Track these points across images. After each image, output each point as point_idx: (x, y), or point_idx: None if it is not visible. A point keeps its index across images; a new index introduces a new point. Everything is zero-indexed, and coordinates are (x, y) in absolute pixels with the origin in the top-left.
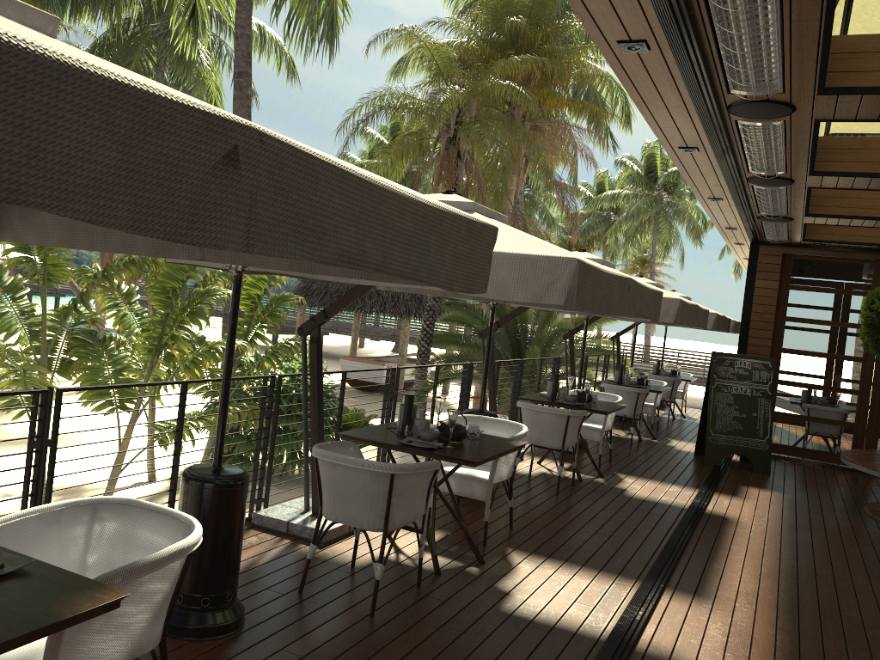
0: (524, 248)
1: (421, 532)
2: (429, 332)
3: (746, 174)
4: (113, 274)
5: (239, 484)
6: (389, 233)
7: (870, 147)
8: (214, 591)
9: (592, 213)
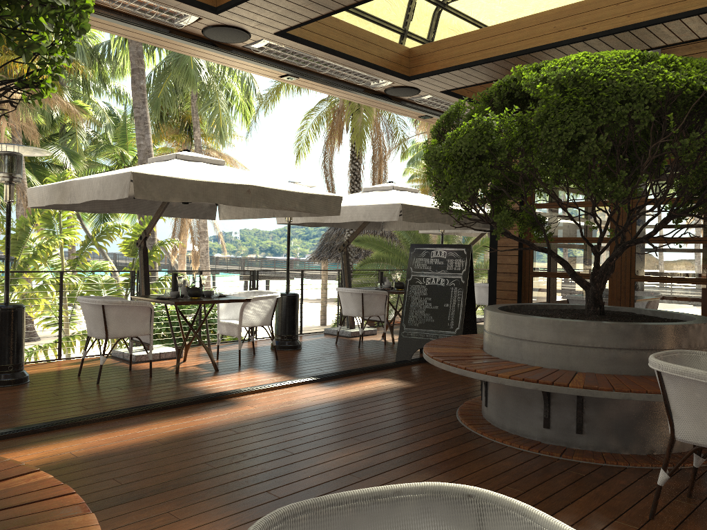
0: None
1: None
2: None
3: (186, 30)
4: None
5: None
6: None
7: None
8: None
9: None
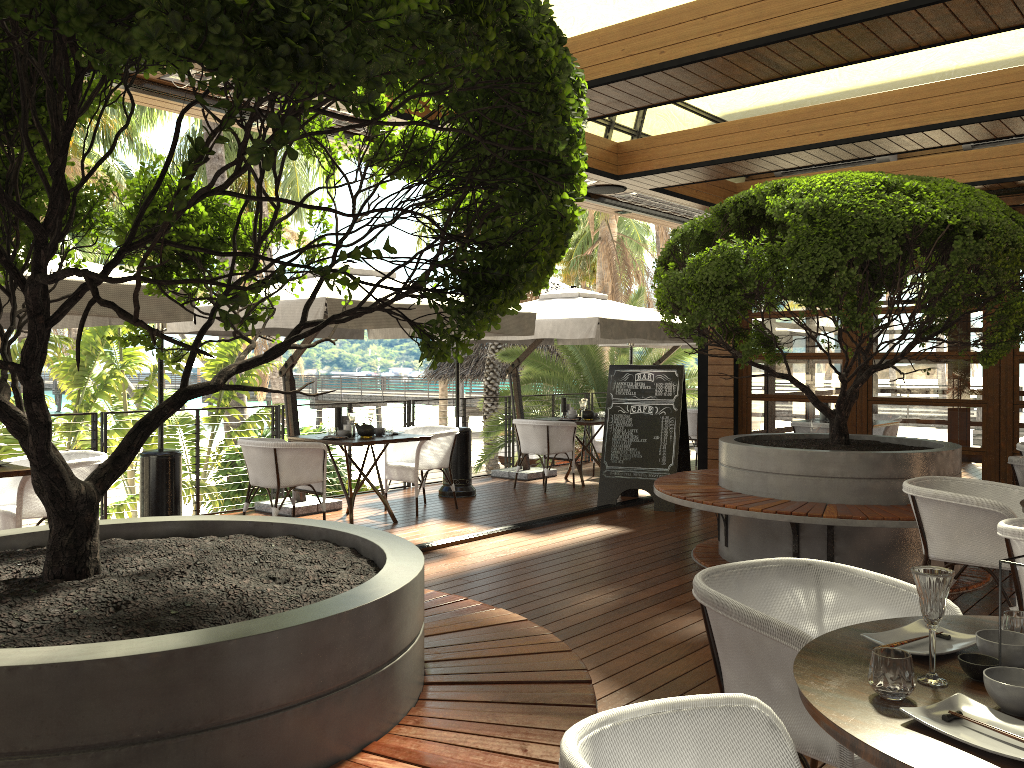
0: None
1: None
2: (491, 389)
3: None
4: None
5: None
6: None
7: None
8: None
9: None
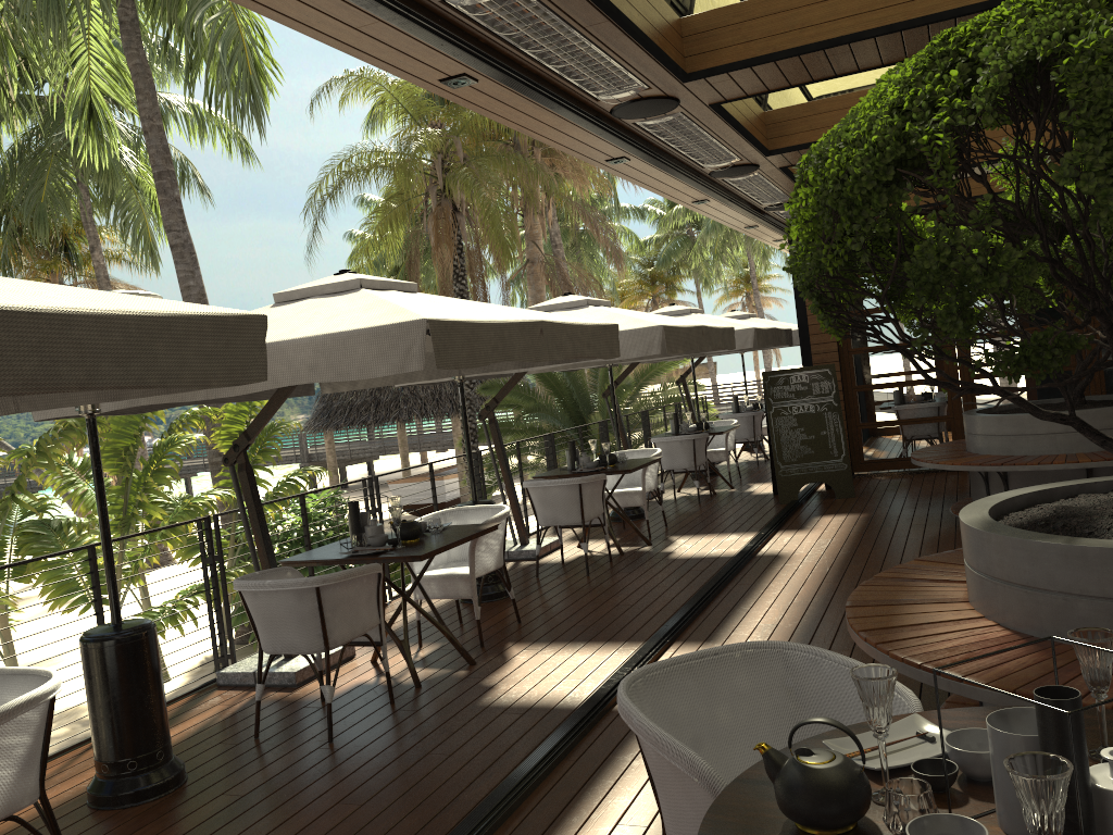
0: (381, 320)
1: (381, 644)
2: (471, 426)
3: (702, 169)
4: (52, 447)
5: (141, 635)
6: (89, 352)
7: (821, 111)
8: (140, 752)
9: (670, 235)
